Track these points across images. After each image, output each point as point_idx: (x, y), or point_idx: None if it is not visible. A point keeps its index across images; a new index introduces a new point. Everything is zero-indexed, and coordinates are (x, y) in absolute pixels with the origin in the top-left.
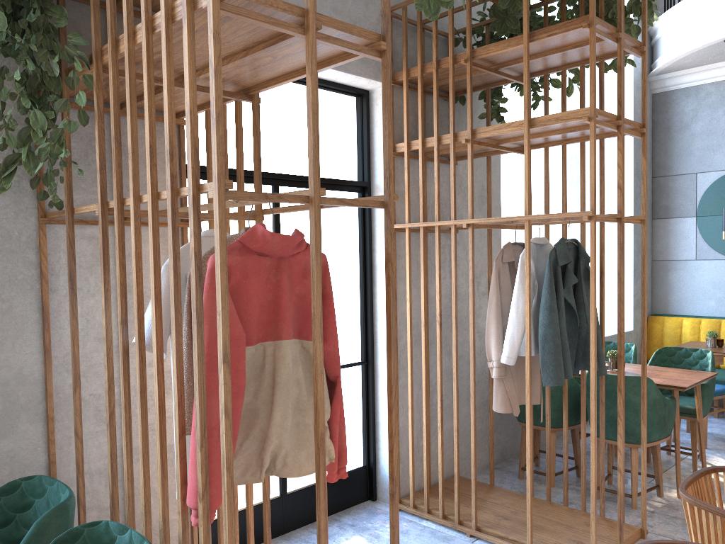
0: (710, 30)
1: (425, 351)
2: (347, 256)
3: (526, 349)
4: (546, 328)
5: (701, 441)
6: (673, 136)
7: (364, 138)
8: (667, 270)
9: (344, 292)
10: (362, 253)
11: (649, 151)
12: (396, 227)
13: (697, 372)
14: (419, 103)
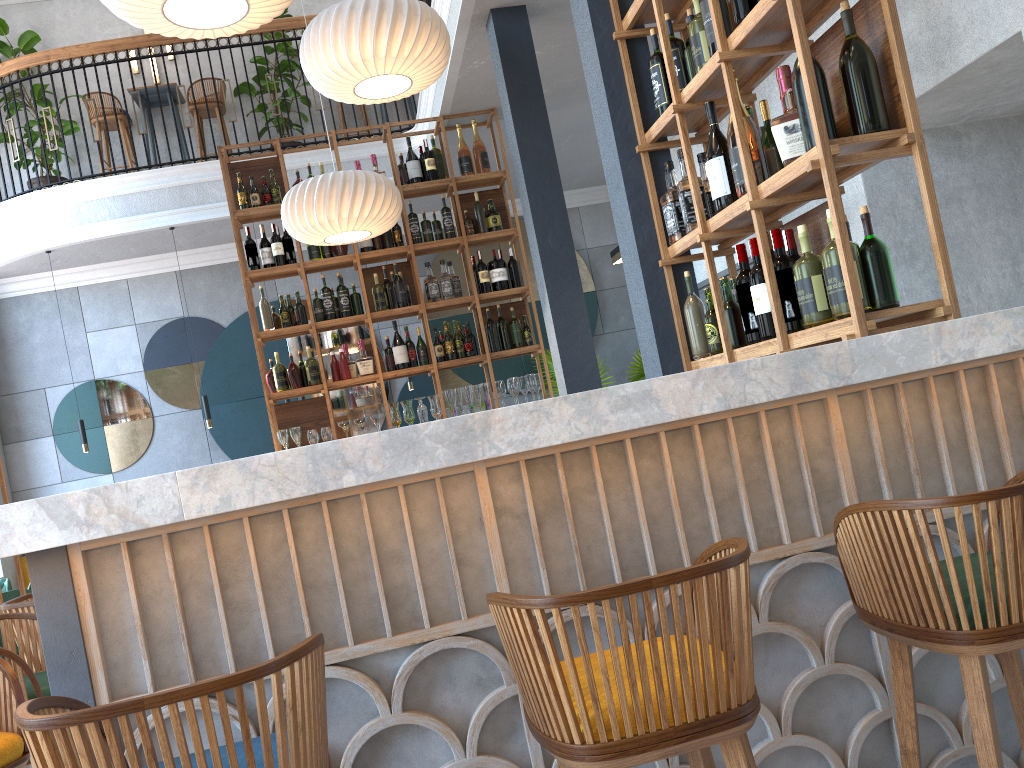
0: (30, 239)
1: None
2: None
3: None
4: None
5: None
6: (11, 349)
7: None
8: None
9: None
10: None
11: None
12: None
13: None
14: None
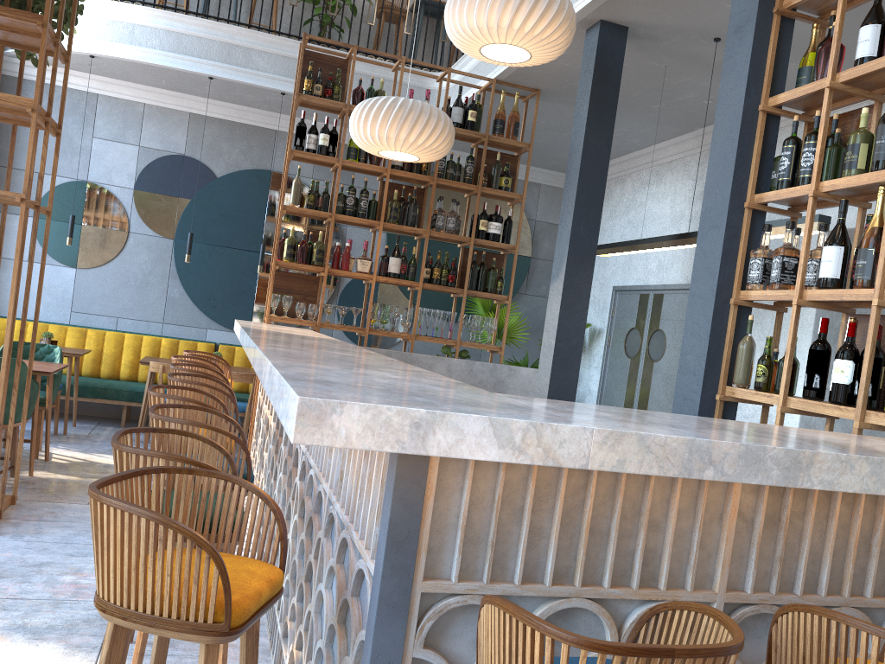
0: (78, 39)
1: None
2: None
3: None
4: None
5: (48, 427)
6: (19, 127)
7: None
8: None
9: None
10: None
11: None
12: None
13: (51, 363)
14: None
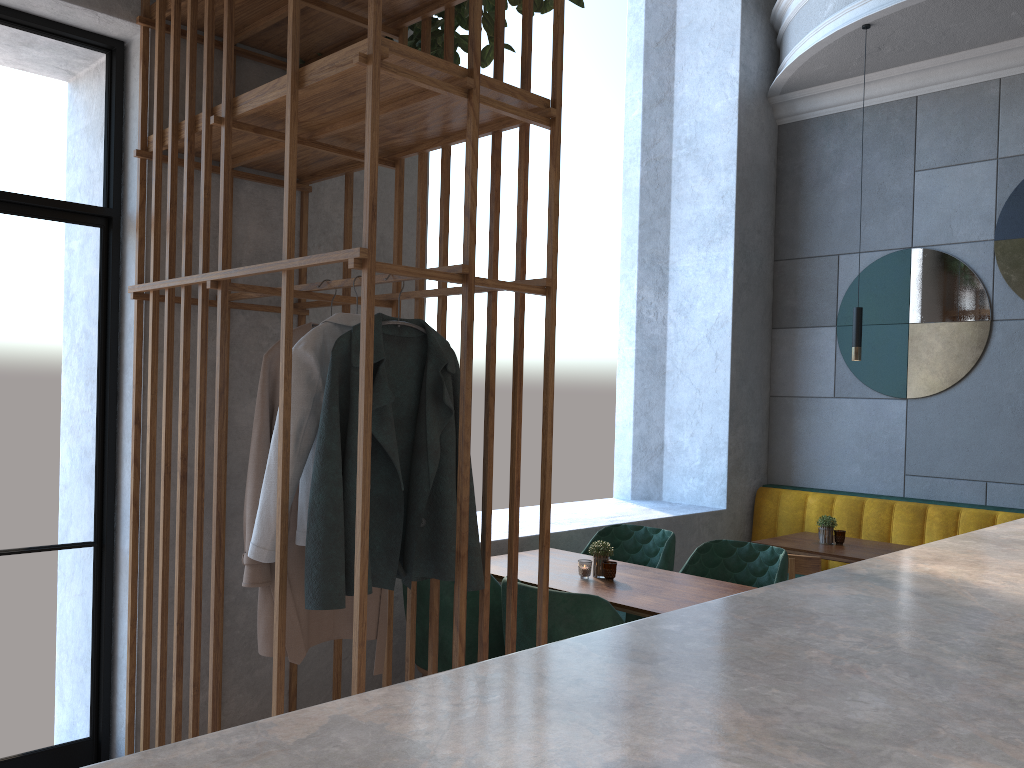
0: (843, 9)
1: (164, 527)
2: (96, 347)
3: (277, 532)
4: (316, 491)
5: None
6: (807, 194)
7: (112, 128)
8: (791, 414)
9: (90, 412)
10: (99, 339)
11: (769, 218)
12: (136, 289)
13: (741, 588)
14: (172, 56)
